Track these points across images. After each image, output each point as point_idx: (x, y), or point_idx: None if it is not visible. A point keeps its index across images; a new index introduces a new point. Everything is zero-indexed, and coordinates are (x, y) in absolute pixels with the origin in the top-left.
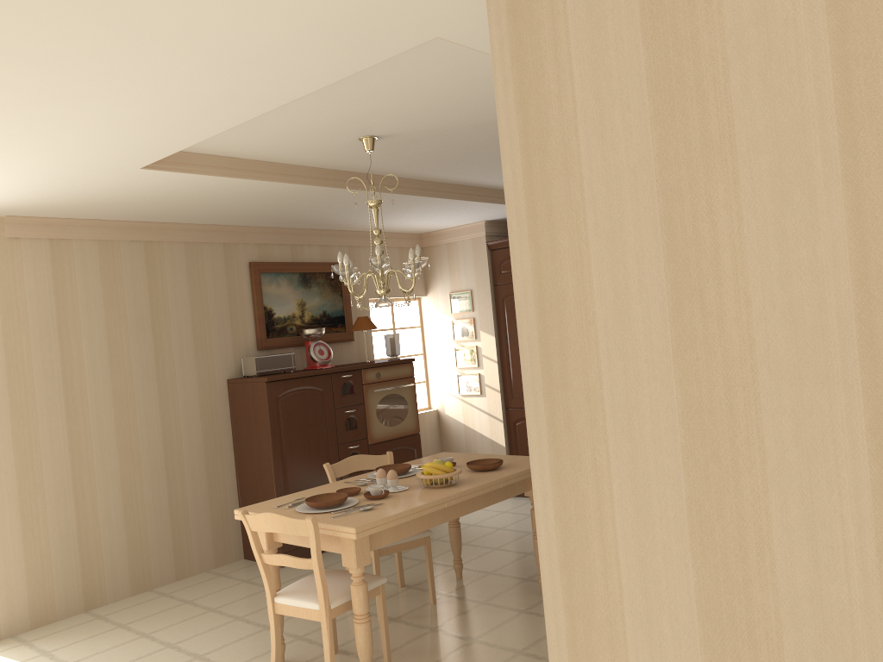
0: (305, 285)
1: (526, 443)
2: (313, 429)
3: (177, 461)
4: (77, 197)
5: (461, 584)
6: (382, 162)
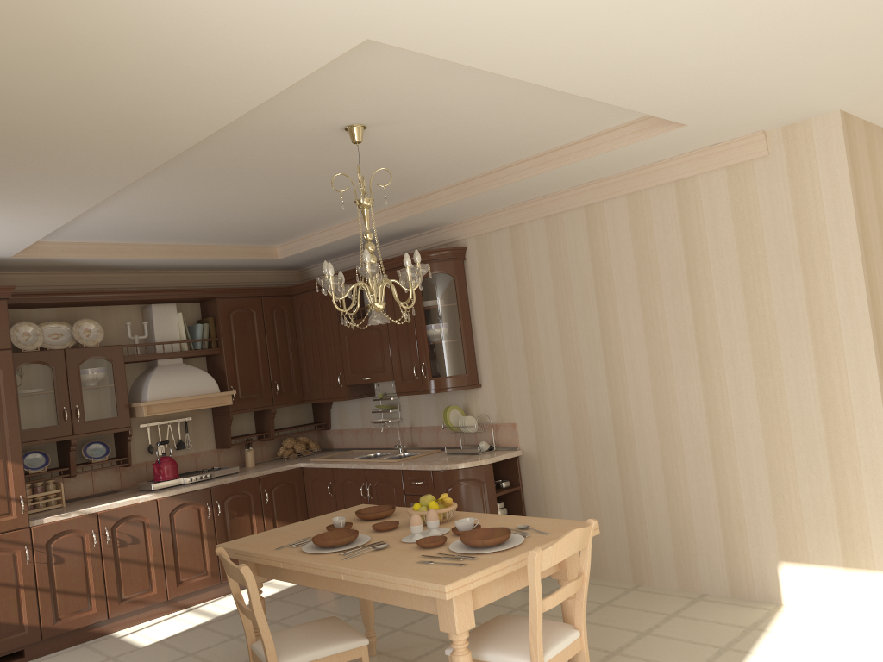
0: None
1: None
2: None
3: None
4: None
5: None
6: (229, 147)
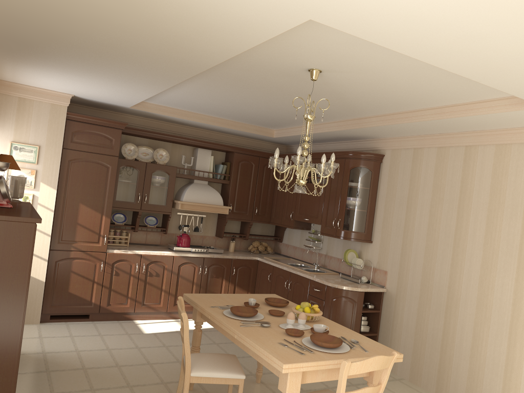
0: None
1: (65, 278)
2: None
3: None
4: None
5: (204, 392)
6: (240, 69)
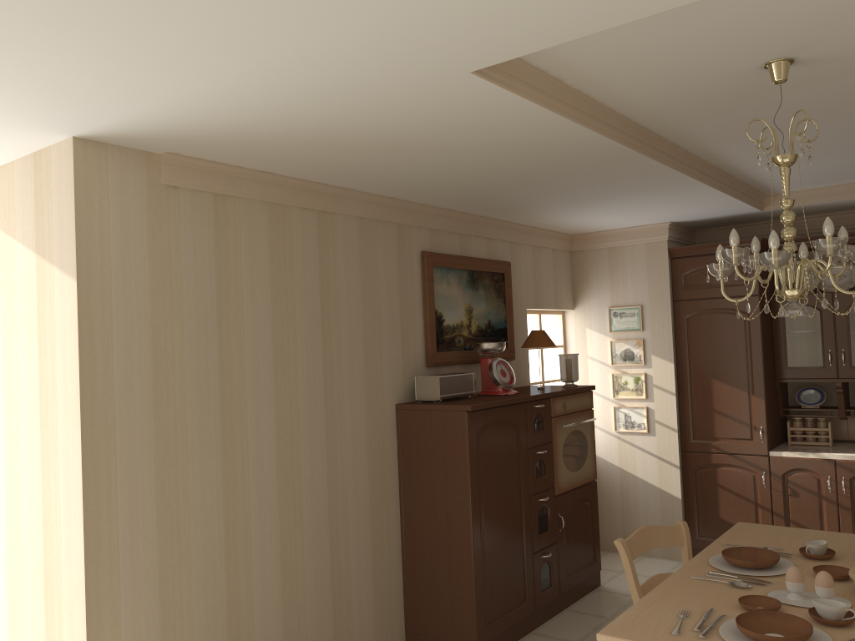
0: (473, 286)
1: (711, 496)
2: (508, 476)
3: (341, 516)
4: (301, 126)
5: None
6: (709, 115)
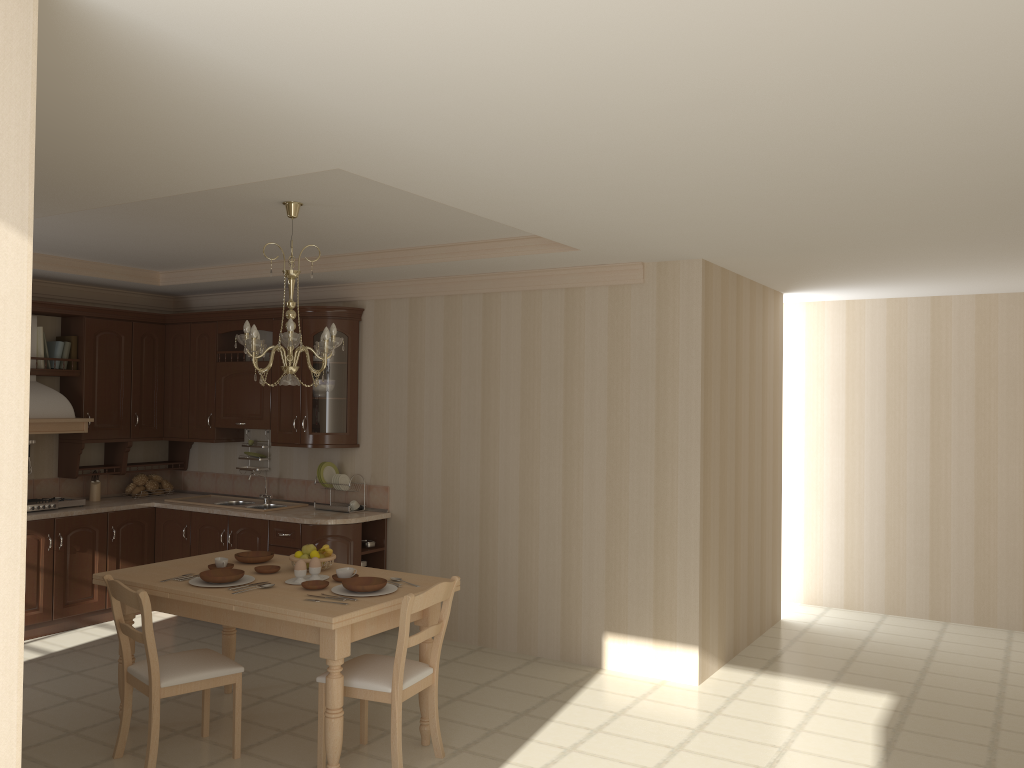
0: None
1: None
2: None
3: None
4: (158, 109)
5: None
6: (166, 198)
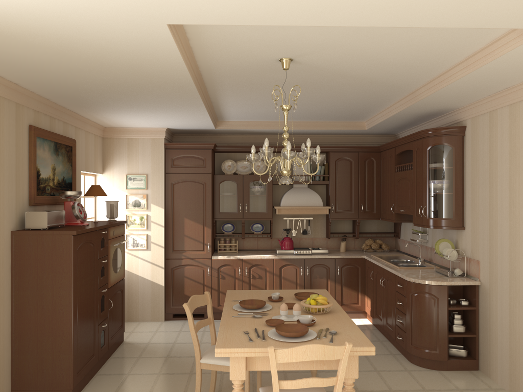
0: (56, 153)
1: (180, 283)
2: (89, 277)
3: None
4: (15, 23)
5: (251, 384)
6: (235, 76)
